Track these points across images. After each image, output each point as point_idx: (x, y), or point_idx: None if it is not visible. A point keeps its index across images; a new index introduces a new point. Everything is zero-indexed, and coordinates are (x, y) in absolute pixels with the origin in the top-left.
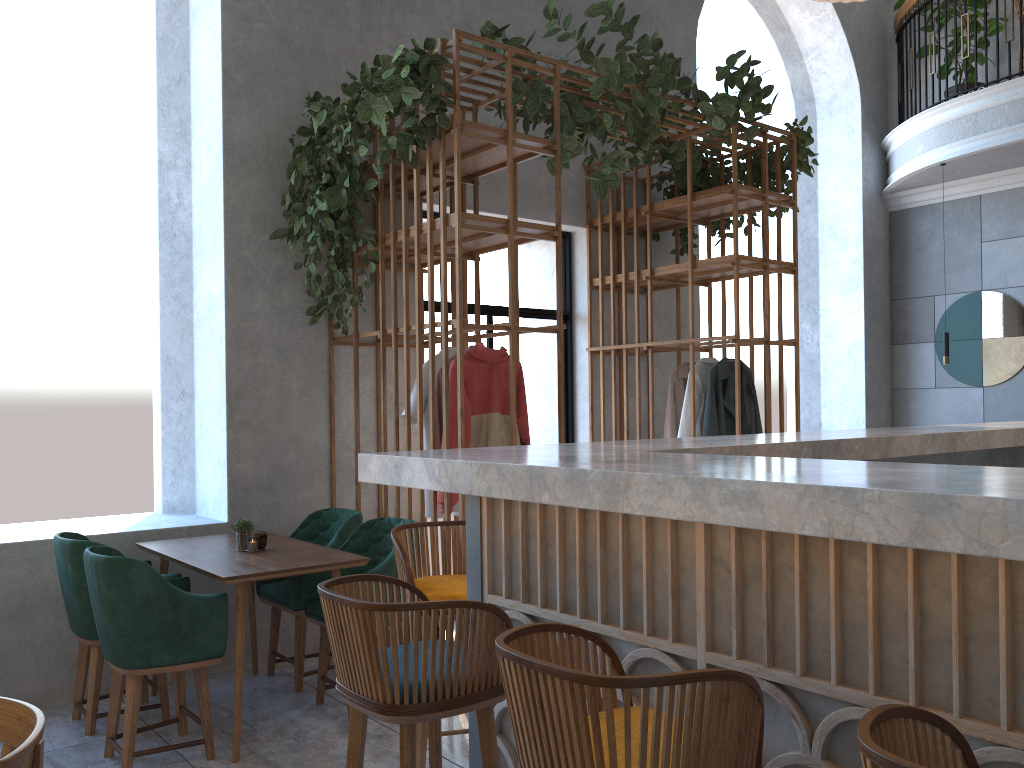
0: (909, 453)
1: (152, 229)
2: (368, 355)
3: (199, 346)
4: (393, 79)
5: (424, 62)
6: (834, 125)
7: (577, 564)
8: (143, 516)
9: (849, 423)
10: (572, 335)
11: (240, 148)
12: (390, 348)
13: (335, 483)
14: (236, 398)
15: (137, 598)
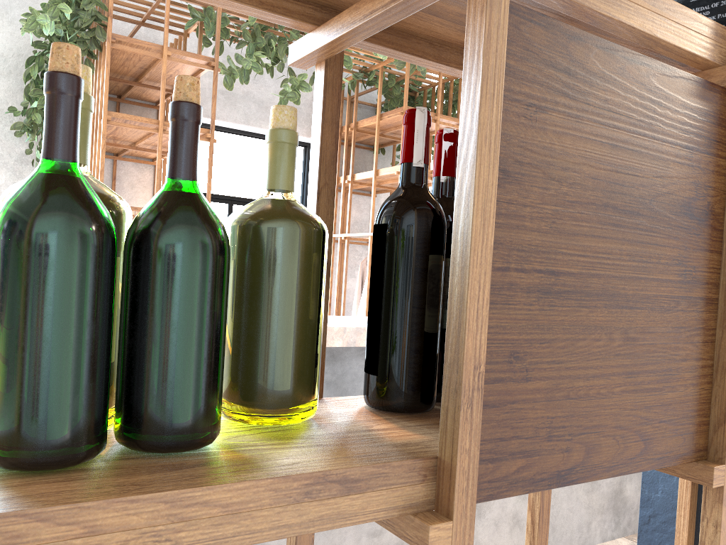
0: None
1: None
2: None
3: None
4: None
5: None
6: None
7: None
8: None
9: None
10: None
11: None
12: None
13: None
14: None
15: None
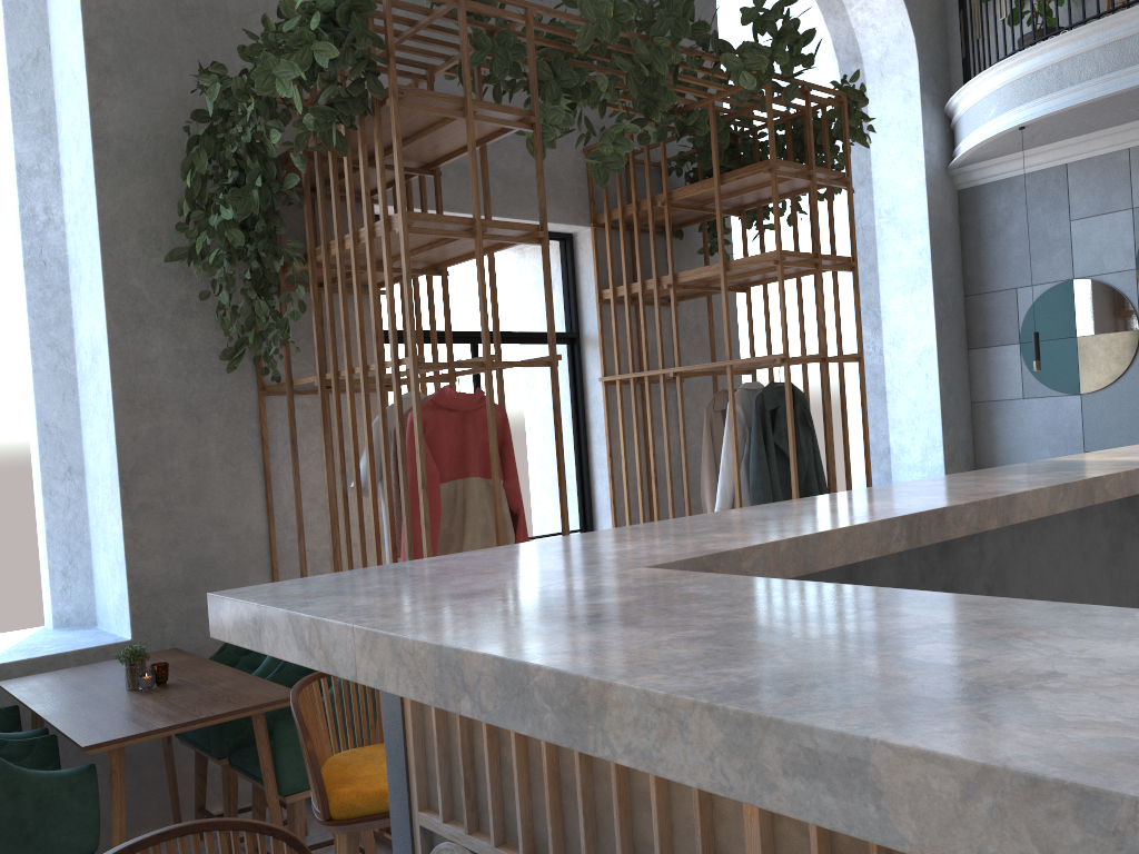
0: (1036, 515)
1: (16, 257)
2: (313, 406)
3: (85, 408)
4: (298, 32)
5: (341, 7)
6: (887, 89)
7: (546, 785)
8: (26, 635)
9: (923, 446)
10: (581, 362)
11: (117, 142)
12: (342, 395)
13: (278, 575)
14: (133, 475)
15: None
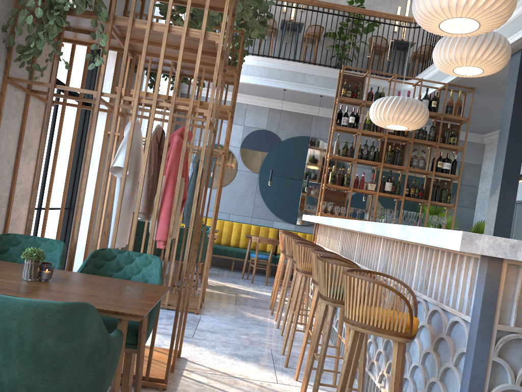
0: None
1: None
2: (21, 100)
3: None
4: None
5: None
6: None
7: None
8: None
9: None
10: (89, 118)
11: None
12: (32, 98)
13: None
14: None
15: (86, 348)
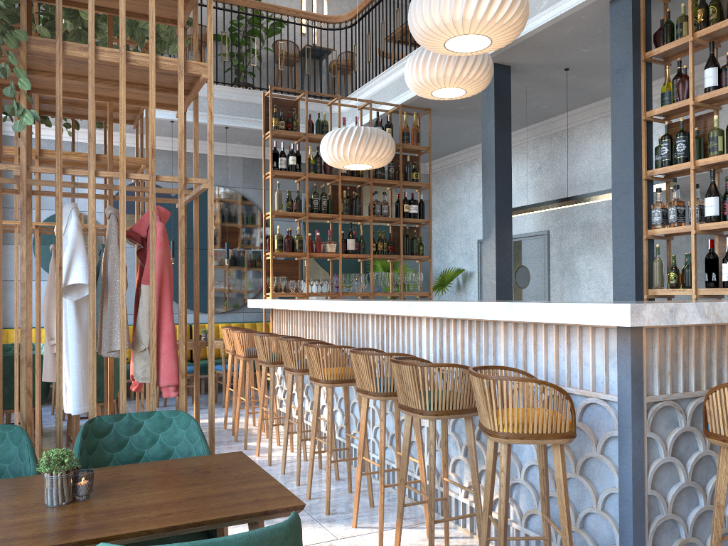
0: None
1: None
2: None
3: None
4: None
5: None
6: None
7: (704, 360)
8: None
9: None
10: None
11: None
12: None
13: None
14: None
15: None
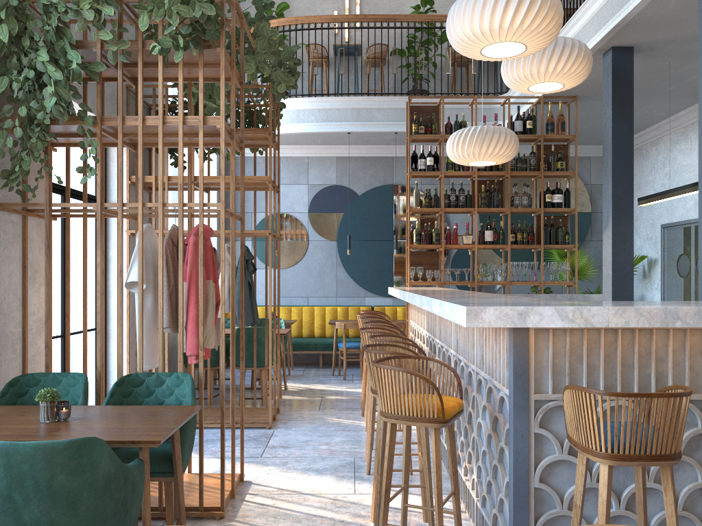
0: None
1: None
2: (17, 223)
3: None
4: None
5: None
6: None
7: (619, 364)
8: None
9: None
10: (106, 218)
11: None
12: (31, 218)
13: None
14: None
15: (100, 480)
